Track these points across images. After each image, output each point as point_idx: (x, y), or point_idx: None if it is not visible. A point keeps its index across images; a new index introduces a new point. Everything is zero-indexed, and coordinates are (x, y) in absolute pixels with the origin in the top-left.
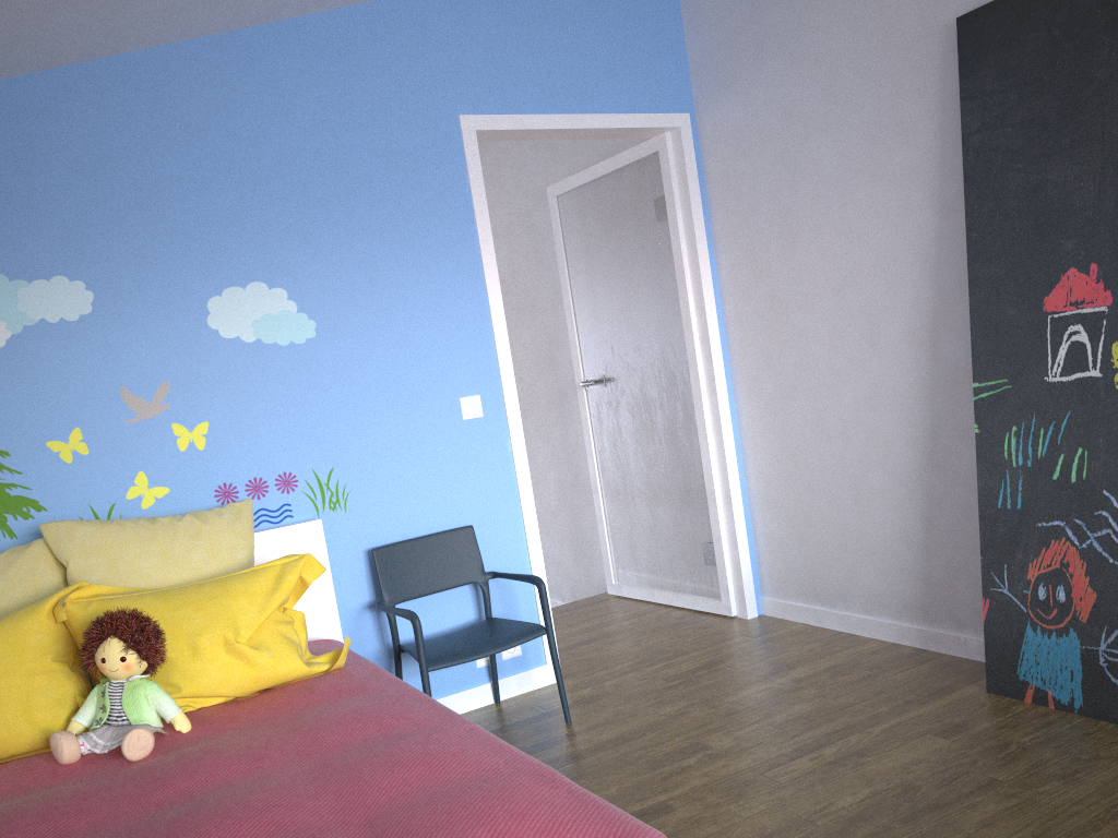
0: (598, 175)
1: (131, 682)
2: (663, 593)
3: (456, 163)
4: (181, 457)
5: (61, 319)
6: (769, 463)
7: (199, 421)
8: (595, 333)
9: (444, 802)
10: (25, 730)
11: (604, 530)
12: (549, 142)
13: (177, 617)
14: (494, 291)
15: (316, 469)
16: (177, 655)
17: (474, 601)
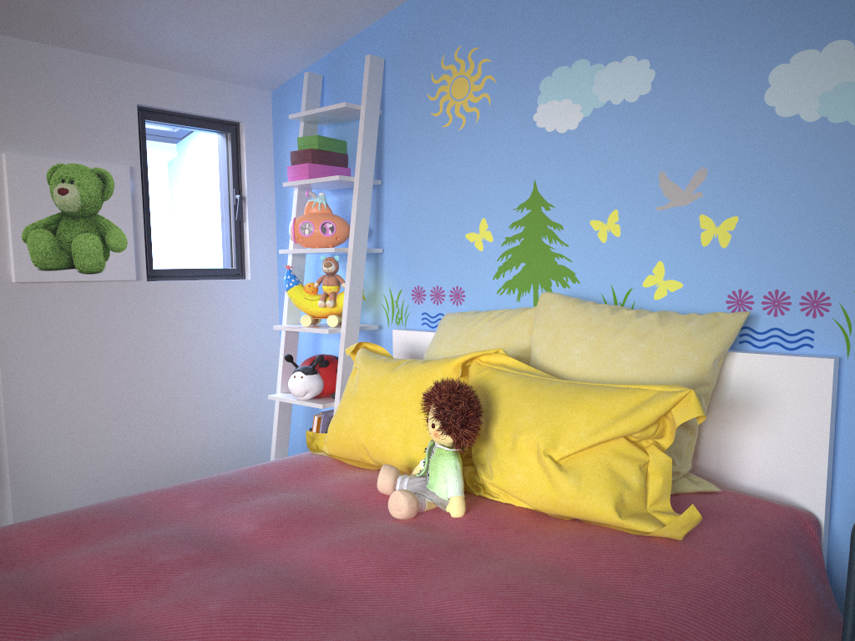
0: None
1: (439, 449)
2: None
3: None
4: (701, 253)
5: (623, 100)
6: None
7: (728, 215)
8: None
9: None
10: (398, 454)
11: None
12: None
13: (519, 407)
14: None
15: None
16: (501, 443)
17: None
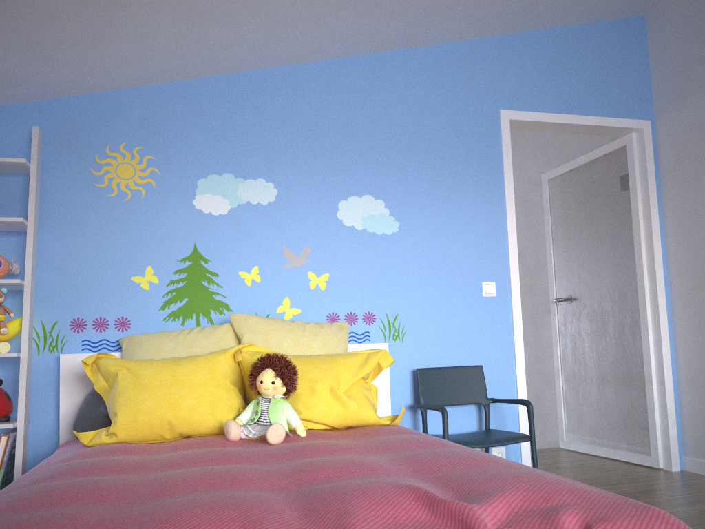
0: (580, 164)
1: (275, 399)
2: (603, 448)
3: (495, 137)
4: (310, 292)
5: (258, 202)
6: (696, 357)
7: (323, 272)
8: (567, 267)
9: (491, 472)
10: (210, 419)
11: (561, 402)
12: (544, 150)
13: (304, 369)
14: (510, 218)
15: (387, 313)
16: (301, 391)
17: (477, 418)
